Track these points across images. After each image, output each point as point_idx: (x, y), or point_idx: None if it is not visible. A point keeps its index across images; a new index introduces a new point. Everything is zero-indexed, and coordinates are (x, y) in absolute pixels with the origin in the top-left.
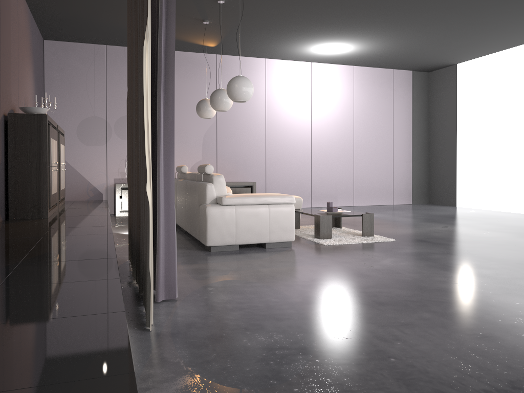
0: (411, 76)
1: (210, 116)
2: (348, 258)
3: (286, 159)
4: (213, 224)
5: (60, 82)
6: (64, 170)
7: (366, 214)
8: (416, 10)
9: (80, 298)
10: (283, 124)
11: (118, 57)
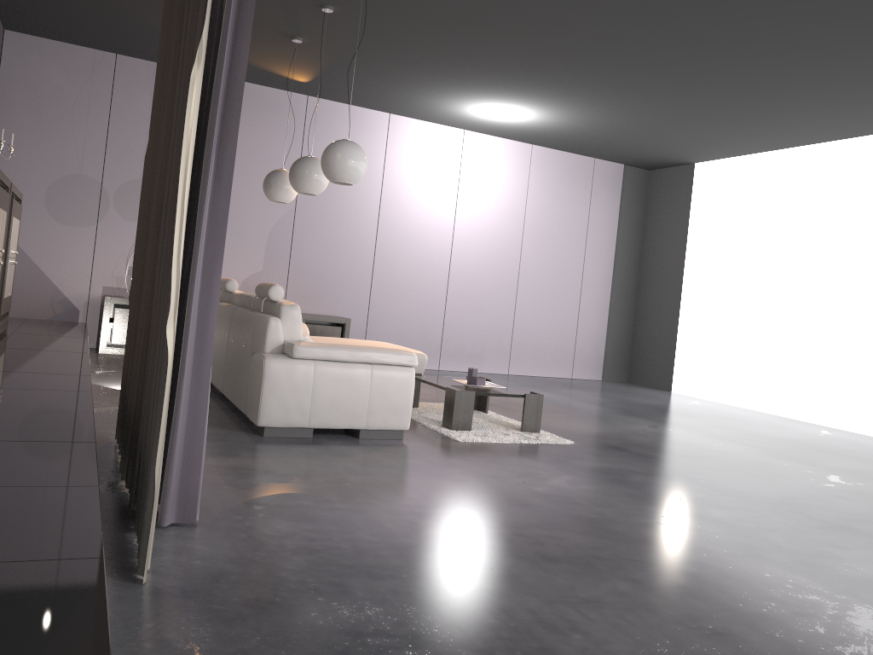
0: (622, 173)
1: (286, 200)
2: (497, 470)
3: (405, 286)
4: (273, 389)
5: (25, 106)
6: (15, 263)
7: (532, 394)
8: (644, 70)
9: (19, 522)
10: (407, 227)
11: (136, 77)
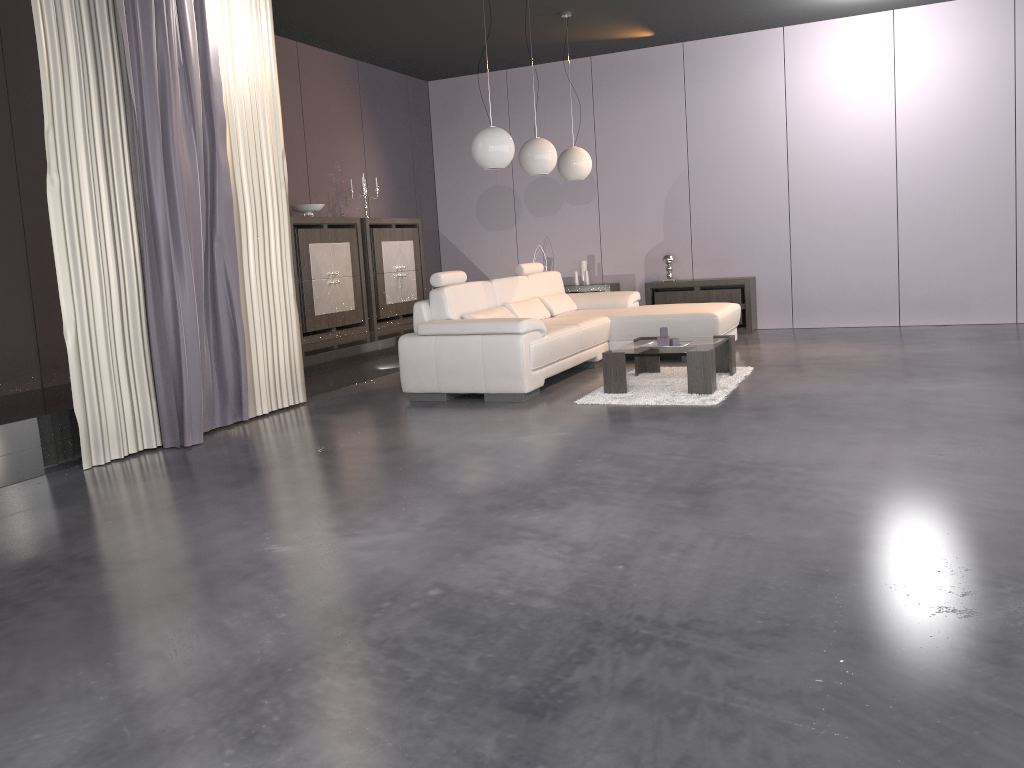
0: None
1: (577, 177)
2: (513, 426)
3: (835, 228)
4: (406, 362)
5: (450, 140)
6: (399, 276)
7: (694, 352)
8: None
9: None
10: (827, 156)
11: (523, 84)
